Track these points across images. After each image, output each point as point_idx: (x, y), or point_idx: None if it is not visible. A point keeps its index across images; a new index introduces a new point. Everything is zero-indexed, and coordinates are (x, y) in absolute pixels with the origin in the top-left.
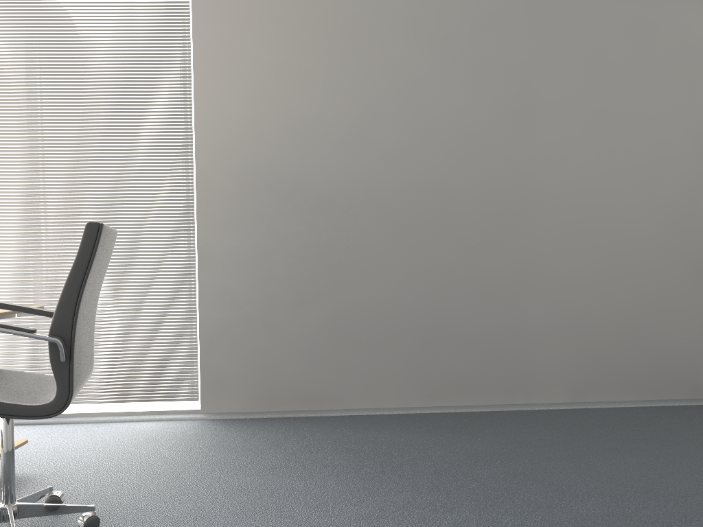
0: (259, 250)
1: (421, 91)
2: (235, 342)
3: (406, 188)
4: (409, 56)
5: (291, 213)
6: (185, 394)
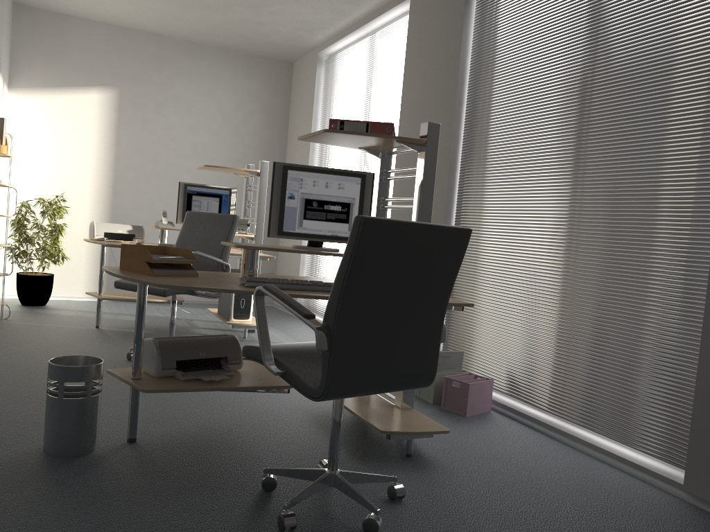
0: None
1: None
2: None
3: None
4: None
5: None
6: (673, 457)
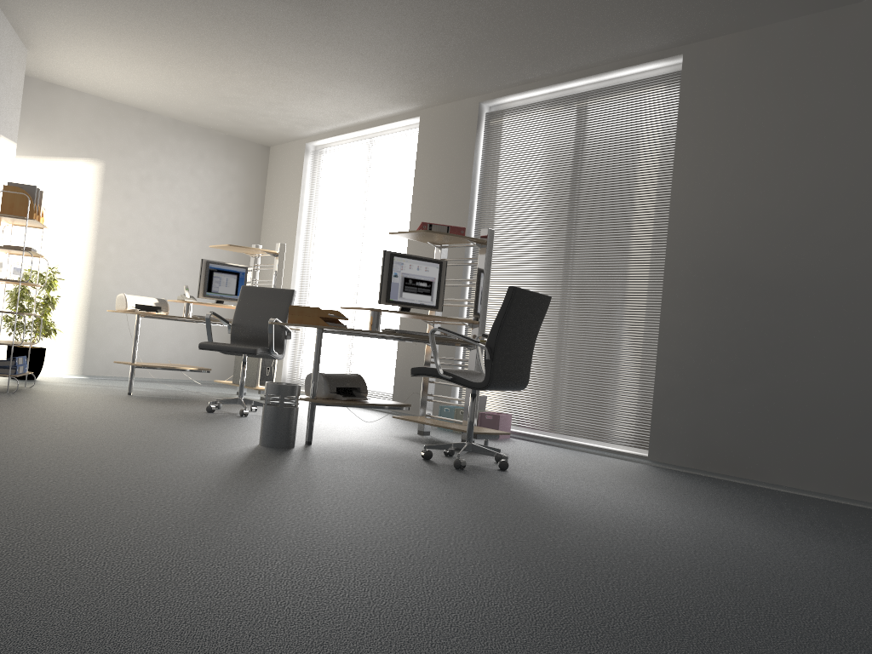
0: (706, 329)
1: None
2: (679, 405)
3: (851, 277)
4: (867, 147)
5: (737, 297)
6: (640, 443)
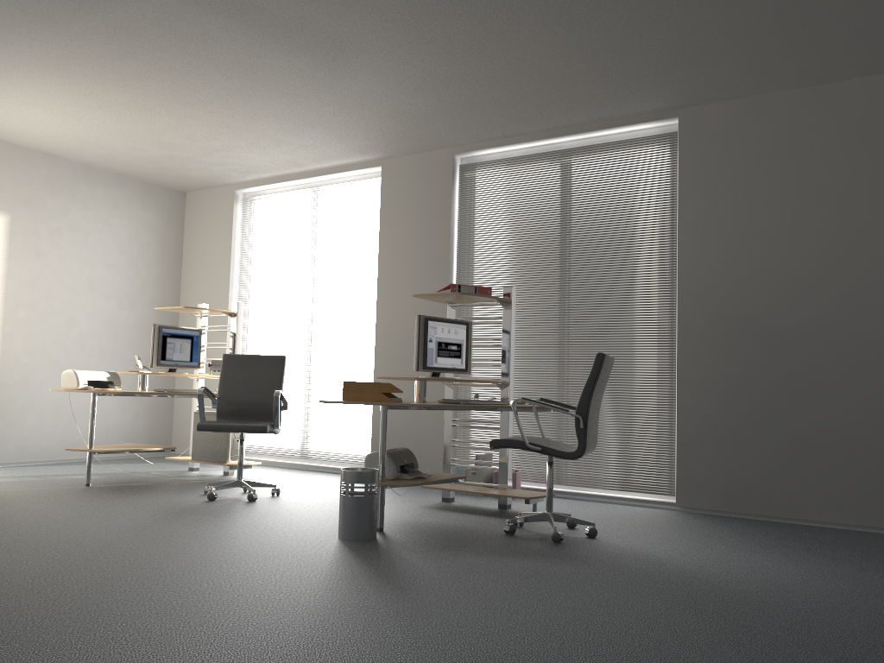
0: (727, 377)
1: (882, 239)
2: (705, 450)
3: (865, 326)
4: (869, 209)
5: (755, 346)
6: (663, 490)
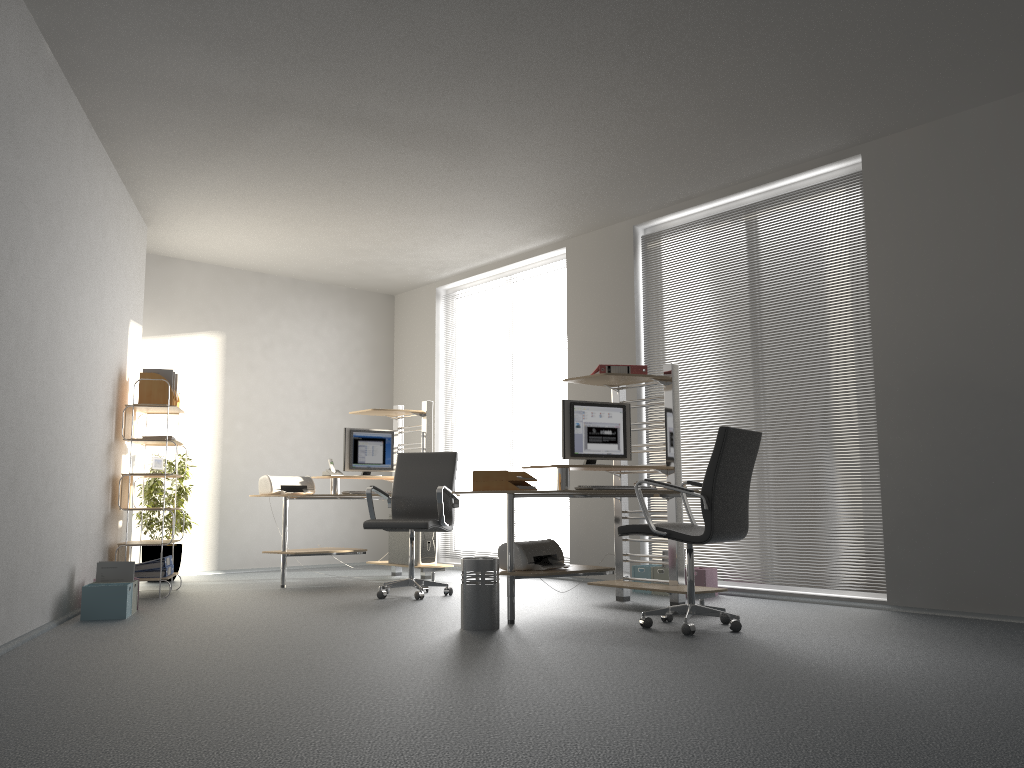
0: (935, 449)
1: None
2: (915, 538)
3: None
4: None
5: (965, 411)
6: (875, 587)
